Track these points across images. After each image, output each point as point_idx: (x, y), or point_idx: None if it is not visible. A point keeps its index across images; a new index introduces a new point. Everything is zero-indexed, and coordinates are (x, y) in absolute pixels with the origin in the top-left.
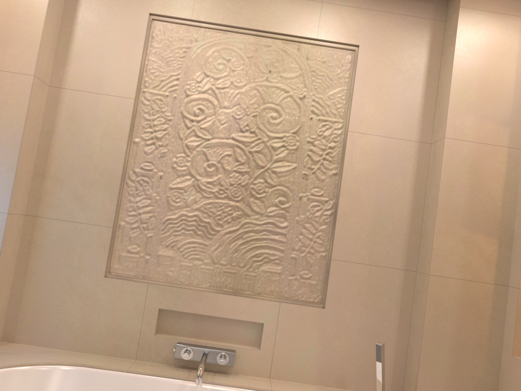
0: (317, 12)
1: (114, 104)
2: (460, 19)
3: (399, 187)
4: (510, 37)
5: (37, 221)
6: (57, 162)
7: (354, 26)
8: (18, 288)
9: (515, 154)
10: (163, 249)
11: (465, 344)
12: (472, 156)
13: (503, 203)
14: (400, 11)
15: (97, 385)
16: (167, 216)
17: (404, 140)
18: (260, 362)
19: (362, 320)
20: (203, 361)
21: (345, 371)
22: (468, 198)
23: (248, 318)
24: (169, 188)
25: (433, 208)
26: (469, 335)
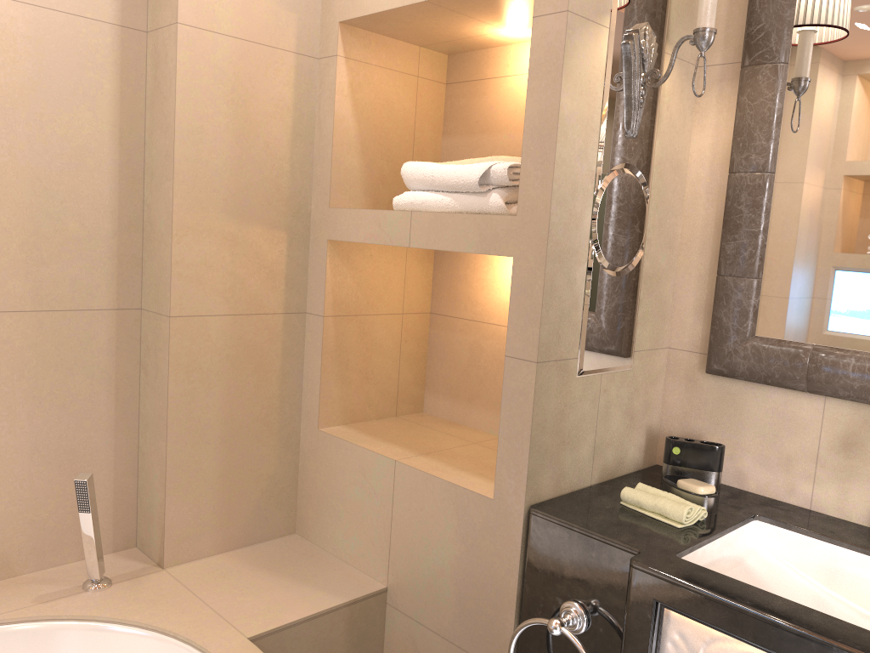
0: None
1: None
2: None
3: (86, 131)
4: None
5: None
6: None
7: None
8: None
9: (307, 67)
10: None
11: (244, 428)
12: (235, 67)
13: (292, 164)
14: None
15: None
16: None
17: (85, 20)
18: None
19: (35, 432)
20: None
21: (9, 543)
22: (232, 156)
23: None
24: None
25: (166, 179)
26: (250, 410)
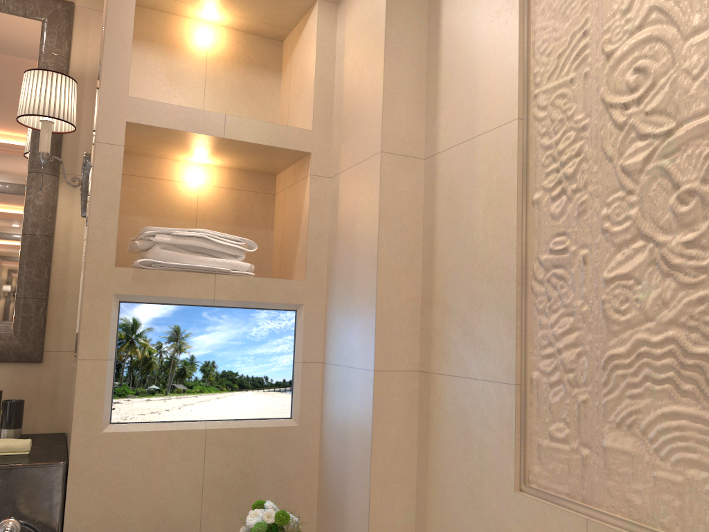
0: None
1: (492, 144)
2: None
3: None
4: None
5: (430, 381)
6: (441, 276)
7: None
8: (421, 496)
9: None
10: (612, 434)
11: None
12: None
13: None
14: None
15: None
16: (608, 350)
17: None
18: None
19: None
20: None
21: None
22: None
23: None
24: (603, 282)
25: None
26: None
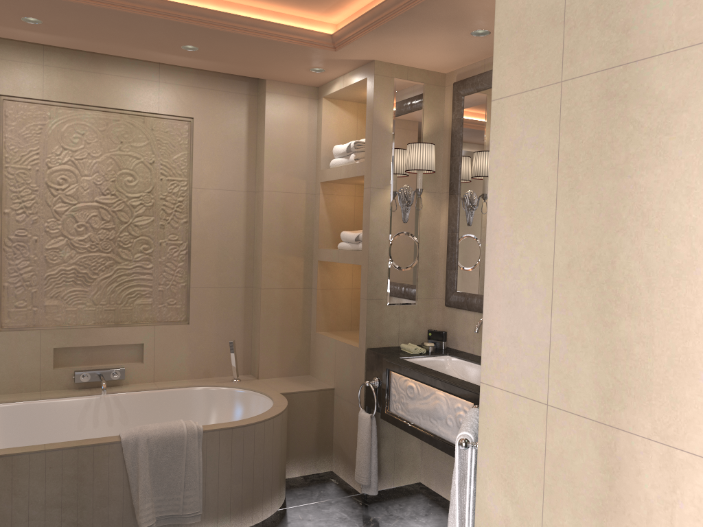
0: (156, 91)
1: None
2: (267, 101)
3: (235, 227)
4: (302, 114)
5: None
6: None
7: (188, 102)
8: None
9: (310, 198)
10: (48, 300)
11: (288, 331)
12: (283, 202)
13: (305, 233)
14: (223, 88)
15: (17, 414)
16: (47, 273)
17: (235, 191)
18: (145, 372)
19: (218, 328)
20: (103, 378)
21: (209, 365)
22: (282, 232)
23: (130, 342)
24: (46, 249)
25: (260, 241)
26: (290, 324)
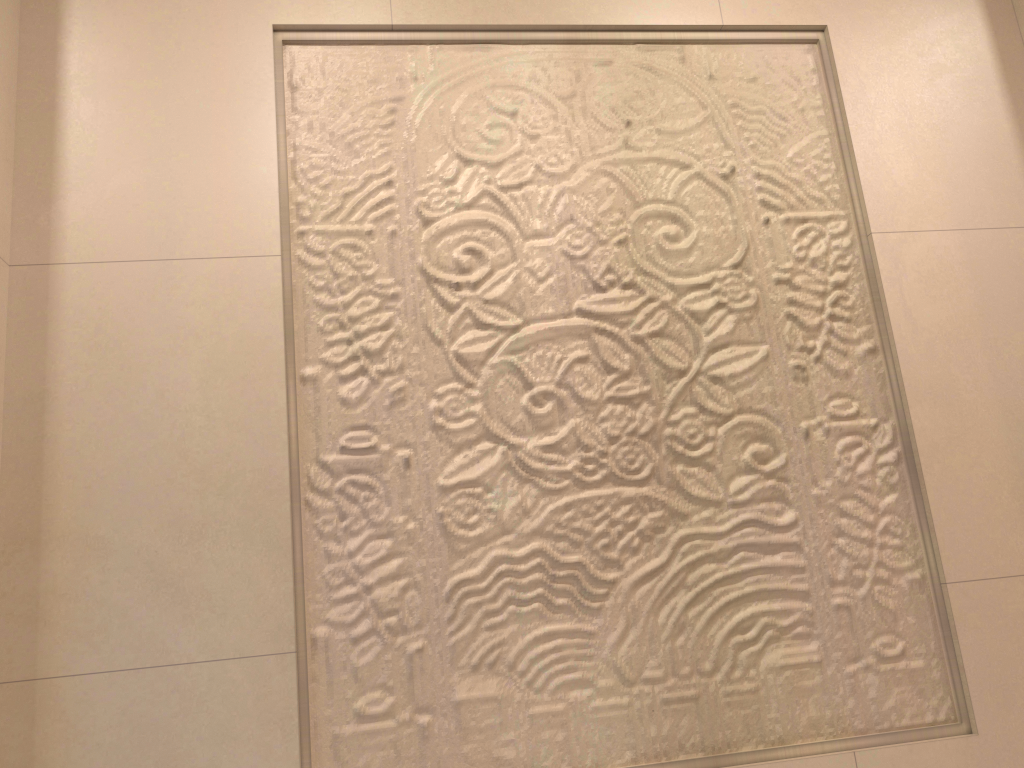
0: None
1: (223, 280)
2: None
3: None
4: None
5: (39, 696)
6: (75, 486)
7: None
8: None
9: None
10: (466, 681)
11: None
12: None
13: None
14: None
15: None
16: (452, 575)
17: (1009, 230)
18: None
19: None
20: None
21: None
22: None
23: None
24: (440, 490)
25: None
26: None
